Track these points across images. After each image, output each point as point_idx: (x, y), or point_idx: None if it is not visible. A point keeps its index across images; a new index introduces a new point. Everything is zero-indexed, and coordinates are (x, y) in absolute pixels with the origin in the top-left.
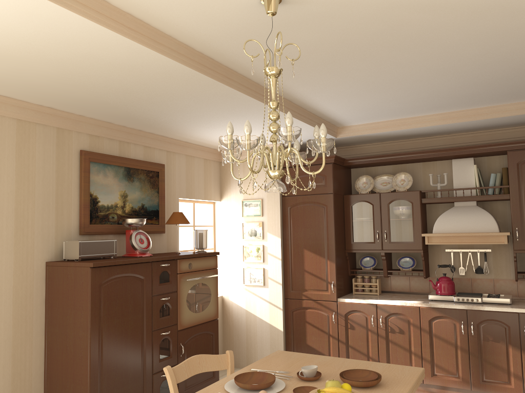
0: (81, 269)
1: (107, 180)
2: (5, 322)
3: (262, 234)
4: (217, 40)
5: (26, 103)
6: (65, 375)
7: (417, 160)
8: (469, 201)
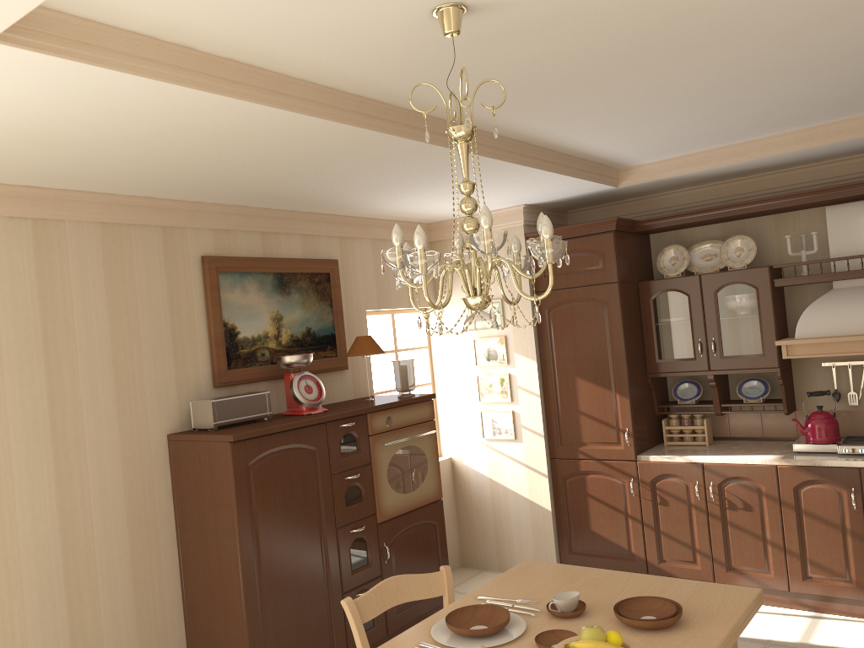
0: (217, 446)
1: (248, 298)
2: (117, 529)
3: (507, 356)
4: (379, 75)
5: (111, 195)
6: (212, 602)
7: (762, 213)
8: (860, 279)
